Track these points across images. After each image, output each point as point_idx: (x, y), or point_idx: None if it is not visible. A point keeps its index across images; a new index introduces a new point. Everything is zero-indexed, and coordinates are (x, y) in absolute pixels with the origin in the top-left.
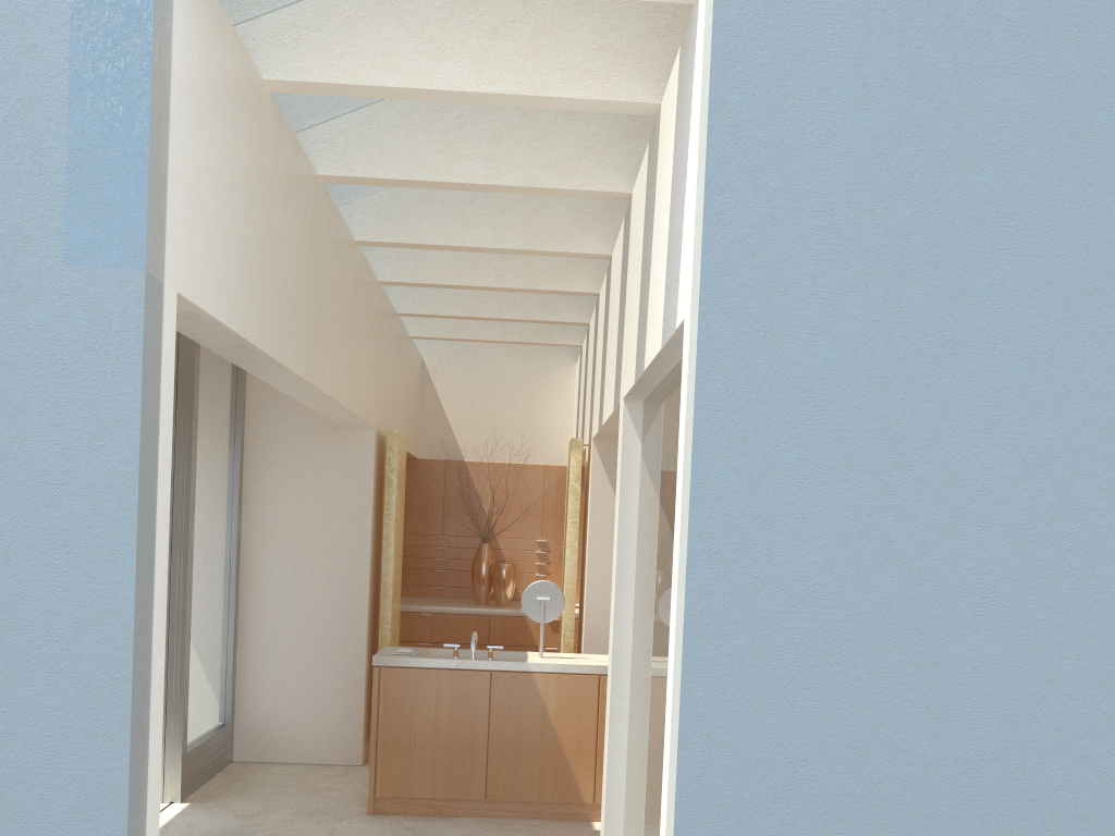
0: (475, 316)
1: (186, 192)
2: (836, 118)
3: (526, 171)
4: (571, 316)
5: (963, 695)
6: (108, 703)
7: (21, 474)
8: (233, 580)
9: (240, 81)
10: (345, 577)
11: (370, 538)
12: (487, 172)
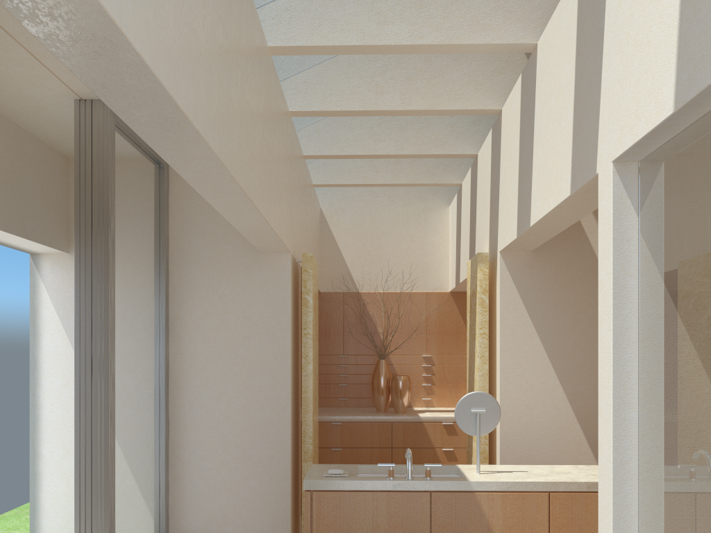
0: (373, 153)
1: None
2: None
3: None
4: (460, 148)
5: None
6: None
7: None
8: (163, 402)
9: None
10: (268, 395)
11: (290, 357)
12: None
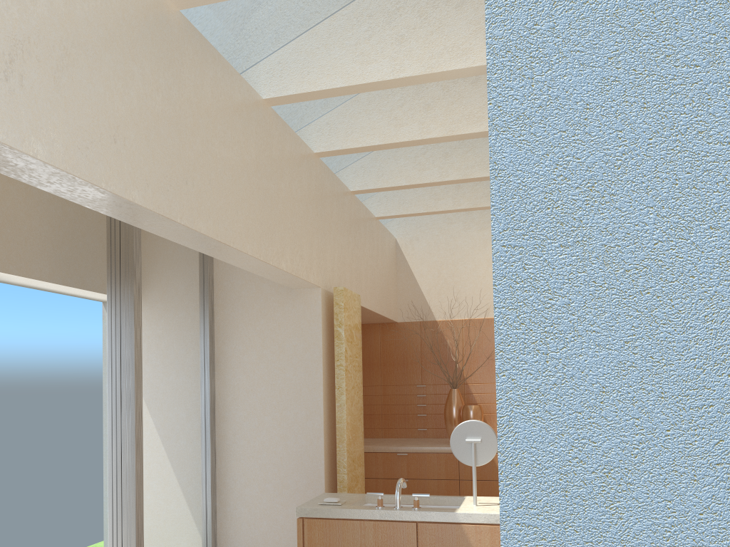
0: (418, 183)
1: None
2: None
3: None
4: None
5: None
6: None
7: None
8: (208, 433)
9: None
10: (302, 425)
11: (322, 388)
12: None
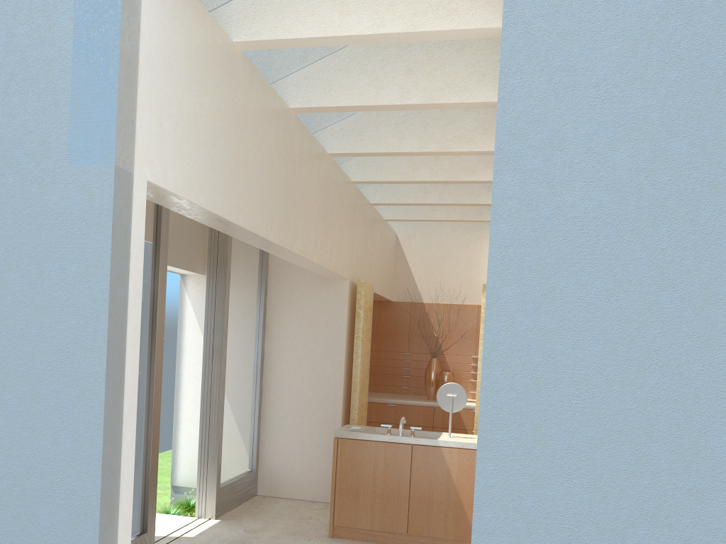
0: (422, 202)
1: (156, 114)
2: (610, 5)
3: (428, 92)
4: (489, 199)
5: (722, 482)
6: (88, 452)
7: (42, 300)
8: (258, 378)
9: (210, 42)
10: (328, 378)
11: (344, 352)
12: (401, 96)
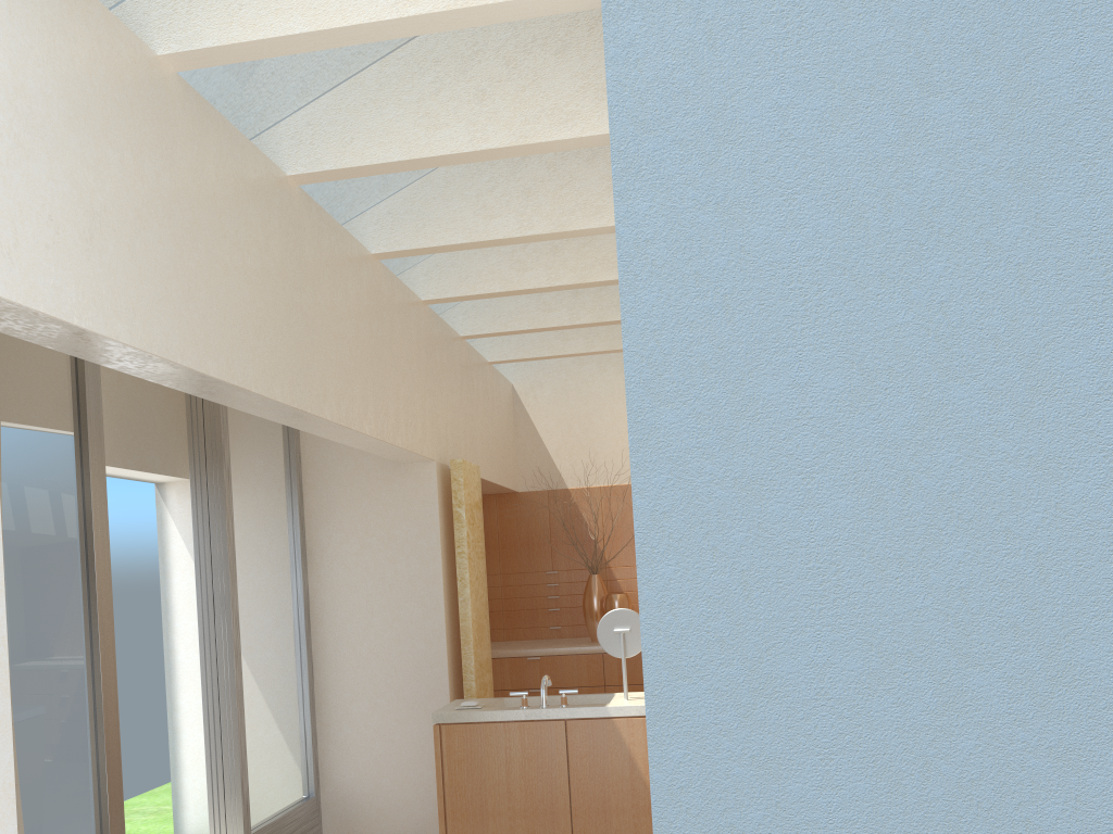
0: (543, 326)
1: None
2: None
3: (516, 127)
4: None
5: (1110, 725)
6: None
7: None
8: (303, 641)
9: (107, 51)
10: (420, 626)
11: (442, 580)
12: (472, 137)
